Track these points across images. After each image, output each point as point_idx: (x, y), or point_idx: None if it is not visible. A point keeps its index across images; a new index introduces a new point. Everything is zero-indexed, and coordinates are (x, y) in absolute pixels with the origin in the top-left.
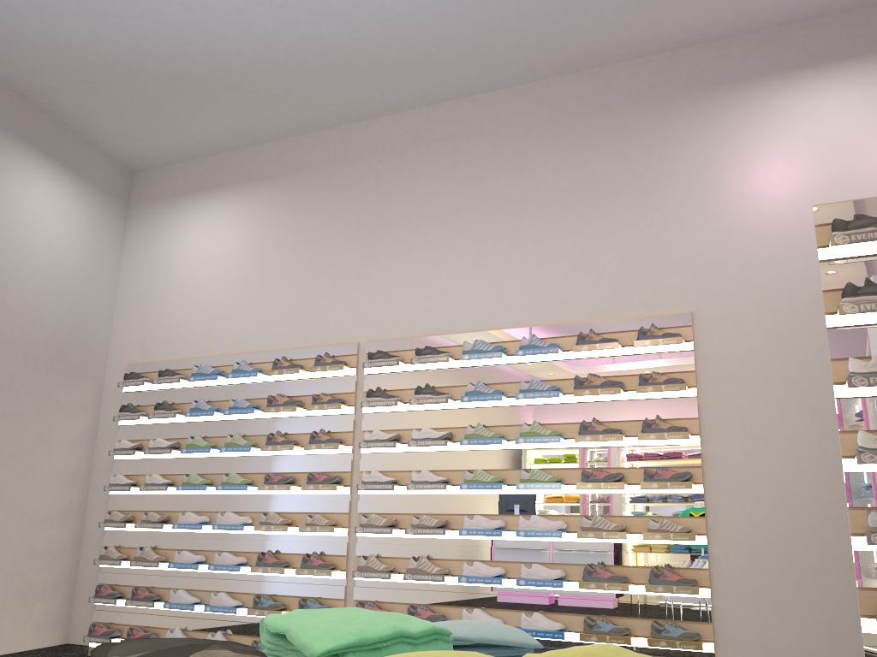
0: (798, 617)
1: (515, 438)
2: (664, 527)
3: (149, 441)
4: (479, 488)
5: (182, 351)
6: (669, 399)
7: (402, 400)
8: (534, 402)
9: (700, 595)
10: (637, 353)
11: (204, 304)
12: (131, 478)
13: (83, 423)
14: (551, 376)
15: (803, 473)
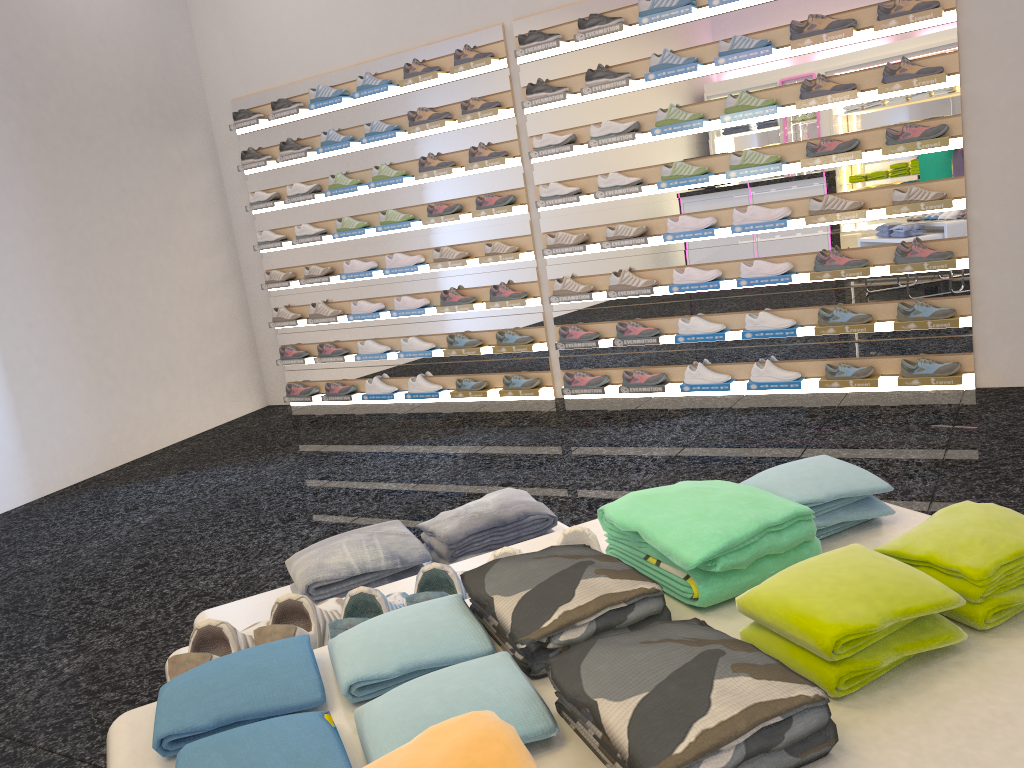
0: None
1: (718, 116)
2: (912, 197)
3: (285, 189)
4: (681, 185)
5: (290, 72)
6: (918, 32)
7: (570, 91)
8: (739, 66)
9: (956, 268)
10: None
11: (298, 7)
12: (279, 233)
13: (207, 181)
14: (758, 27)
15: None
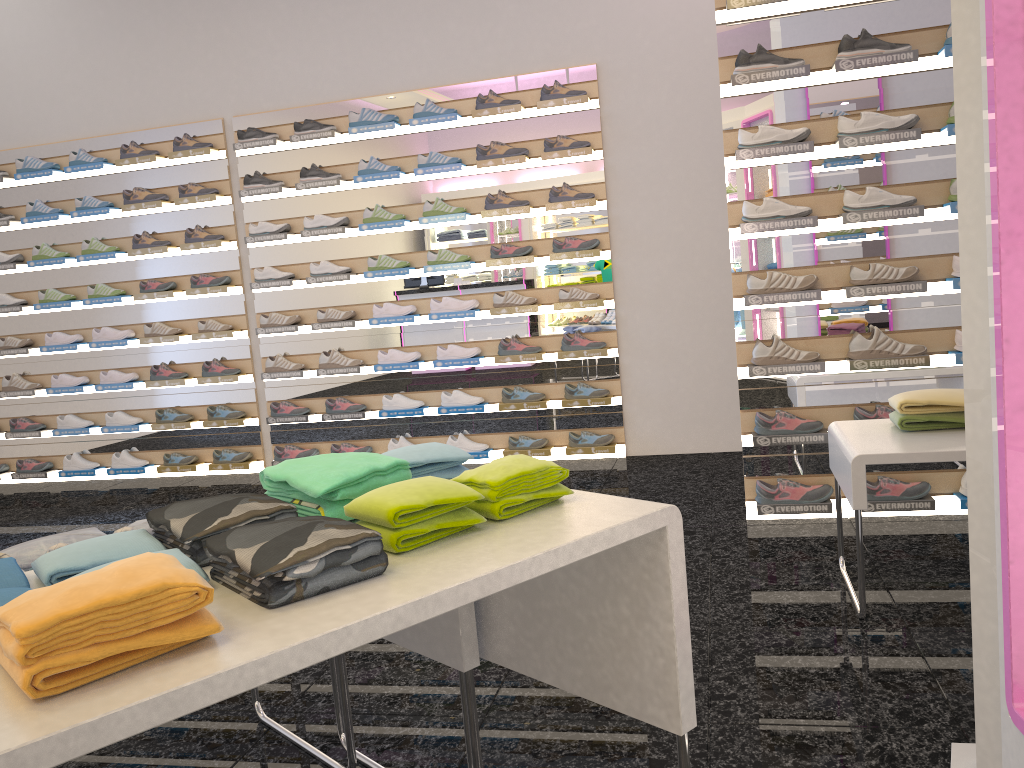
0: (695, 364)
1: (418, 218)
2: (574, 296)
3: None
4: (385, 276)
5: None
6: (575, 164)
7: (286, 185)
8: (435, 177)
9: (608, 356)
10: (541, 115)
11: (9, 78)
12: None
13: None
14: (451, 147)
15: (703, 230)
